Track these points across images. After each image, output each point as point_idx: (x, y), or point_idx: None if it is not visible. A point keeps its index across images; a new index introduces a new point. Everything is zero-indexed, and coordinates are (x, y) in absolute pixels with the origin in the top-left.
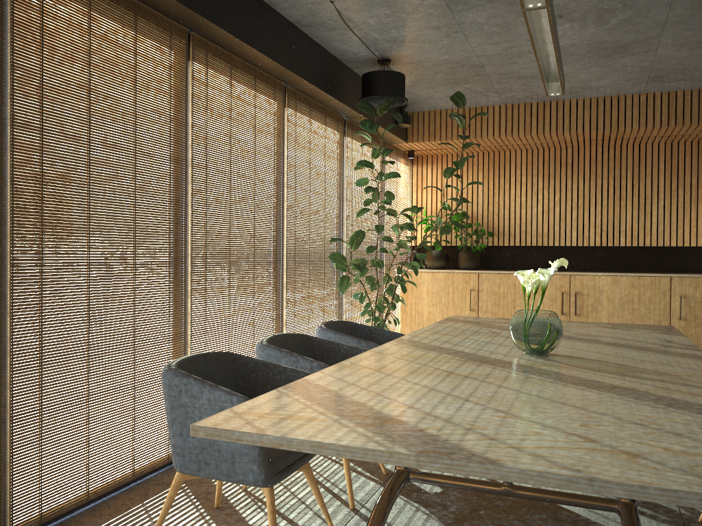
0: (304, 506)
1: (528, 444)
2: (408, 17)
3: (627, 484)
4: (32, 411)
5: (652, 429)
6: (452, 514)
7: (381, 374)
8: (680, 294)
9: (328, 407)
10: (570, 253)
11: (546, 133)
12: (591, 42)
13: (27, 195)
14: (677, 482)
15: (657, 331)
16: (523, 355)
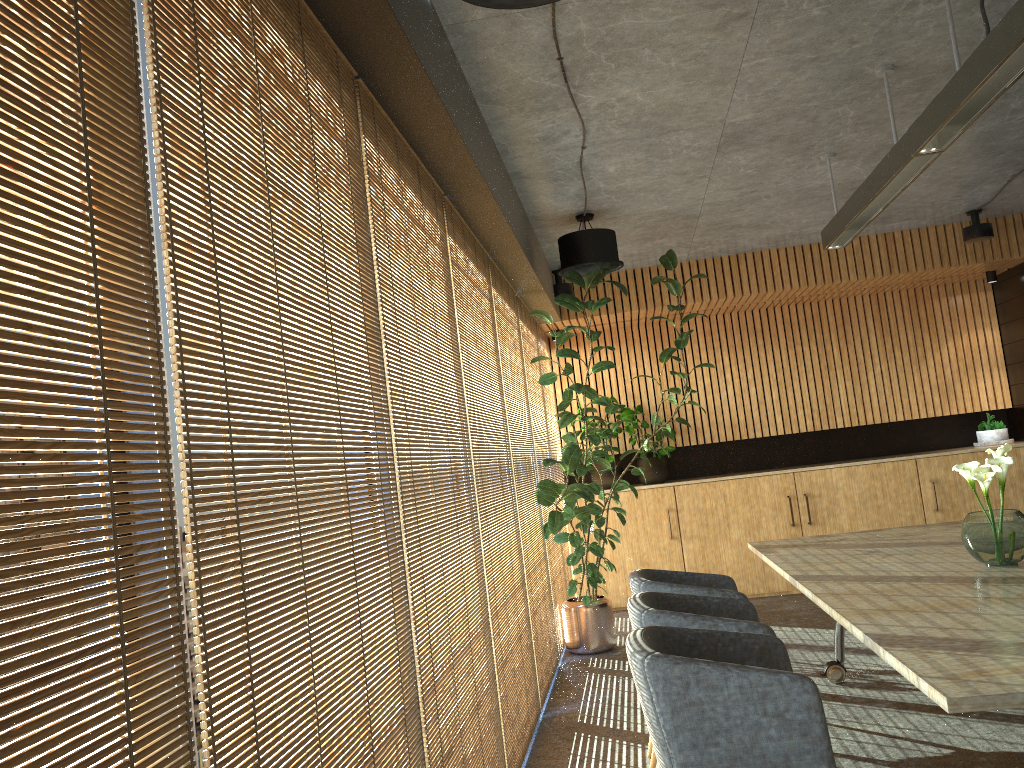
0: None
1: None
2: (661, 162)
3: None
4: (438, 761)
5: None
6: None
7: (934, 613)
8: (930, 479)
9: (1013, 653)
10: (775, 445)
11: (745, 293)
12: (844, 182)
13: (402, 440)
14: None
15: None
16: (999, 568)
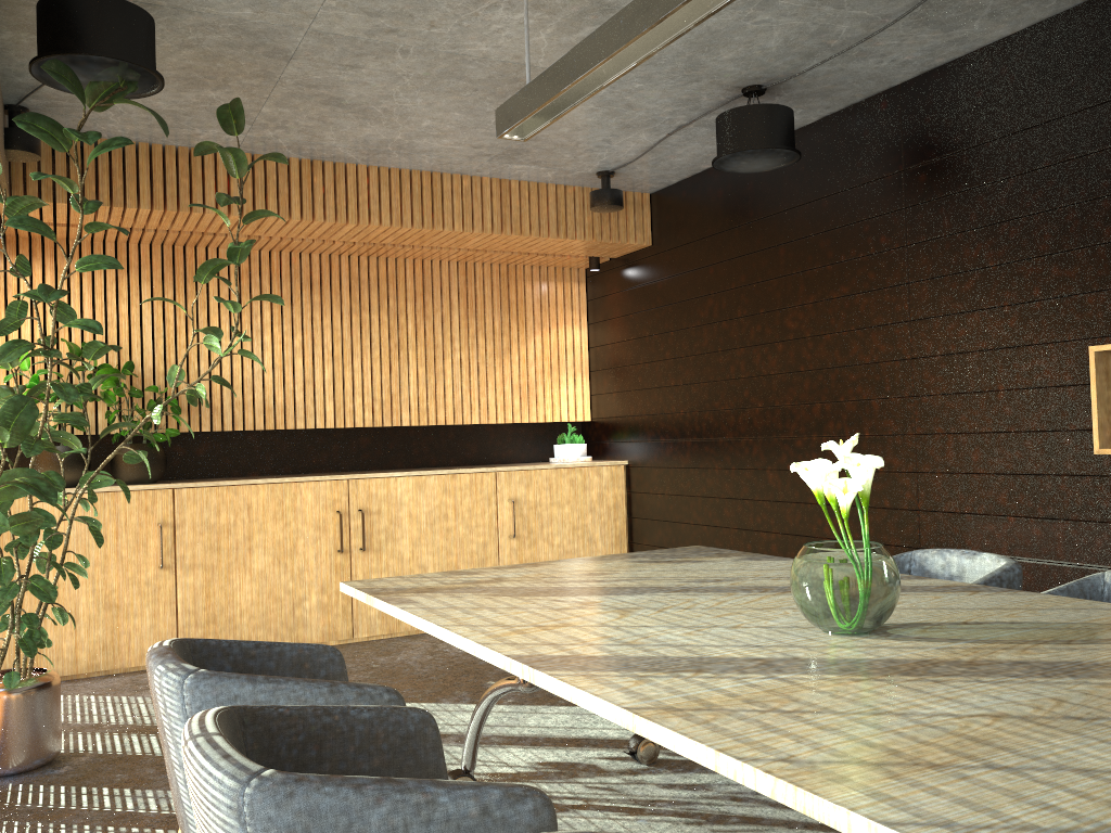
0: None
1: None
2: None
3: None
4: None
5: None
6: None
7: (996, 774)
8: (509, 497)
9: None
10: (319, 442)
11: (318, 218)
12: (512, 62)
13: None
14: None
15: (737, 558)
16: (862, 640)
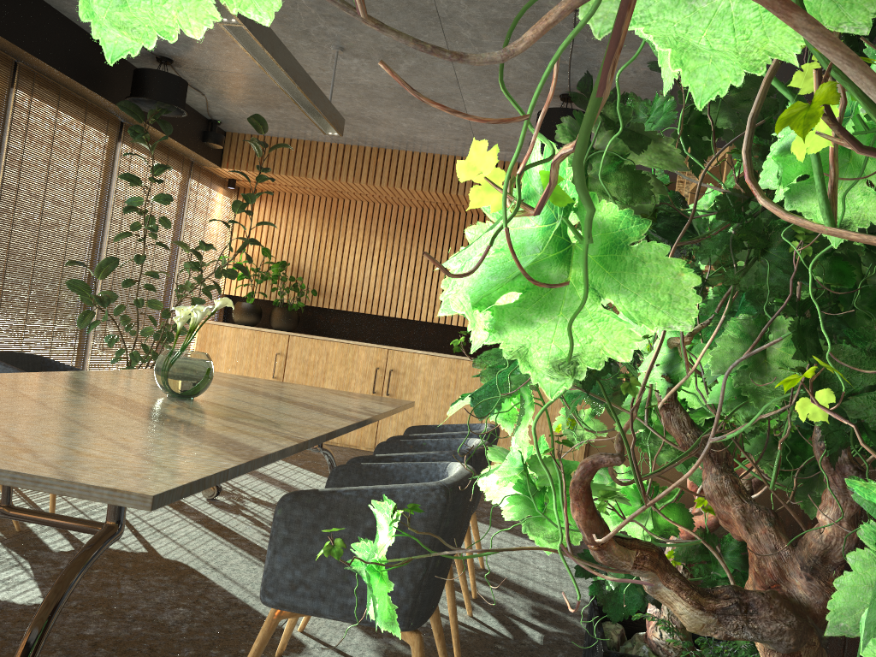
0: None
1: None
2: None
3: None
4: None
5: (112, 443)
6: (58, 570)
7: None
8: None
9: None
10: (402, 327)
11: (376, 184)
12: (393, 87)
13: None
14: (12, 465)
15: (379, 402)
16: (160, 397)
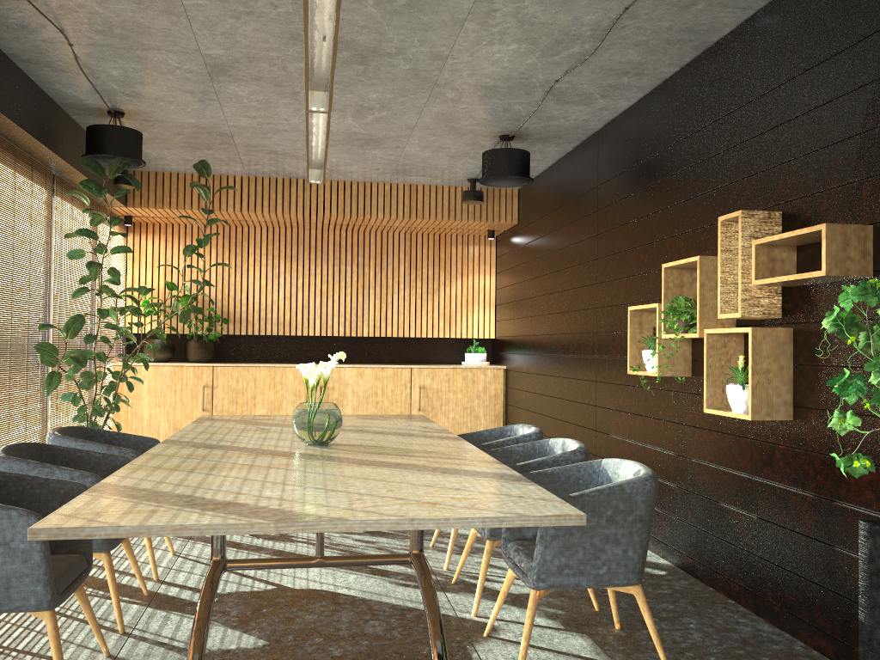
0: (62, 641)
1: (357, 506)
2: (161, 76)
3: (436, 519)
4: None
5: (439, 488)
6: (235, 617)
7: (183, 472)
8: (419, 385)
9: (158, 501)
10: (313, 344)
11: (292, 212)
12: (348, 132)
13: None
14: (466, 513)
15: (411, 420)
16: (307, 447)
